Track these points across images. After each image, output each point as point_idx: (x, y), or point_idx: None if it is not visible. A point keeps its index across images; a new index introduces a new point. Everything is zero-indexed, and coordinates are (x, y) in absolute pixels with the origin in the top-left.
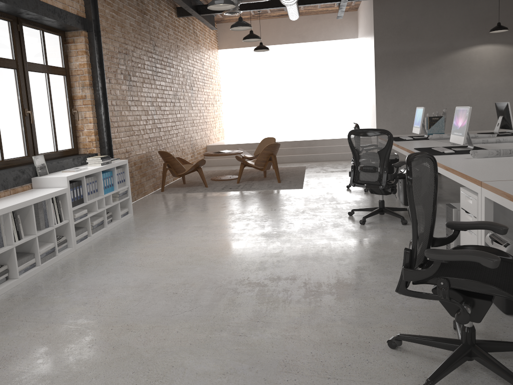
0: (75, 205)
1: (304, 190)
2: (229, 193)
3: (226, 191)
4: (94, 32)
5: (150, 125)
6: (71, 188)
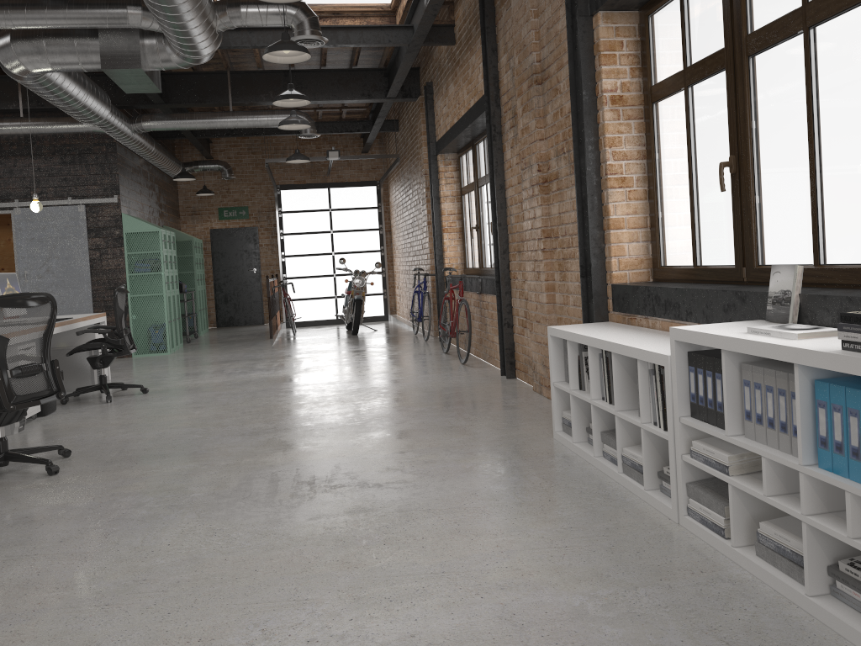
0: (709, 421)
1: None
2: None
3: None
4: None
5: None
6: (701, 369)
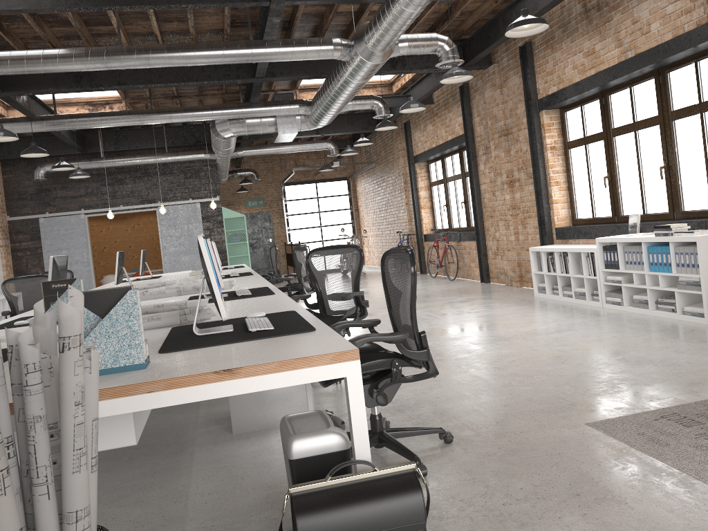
0: (612, 268)
1: (561, 415)
2: None
3: None
4: None
5: None
6: (608, 251)
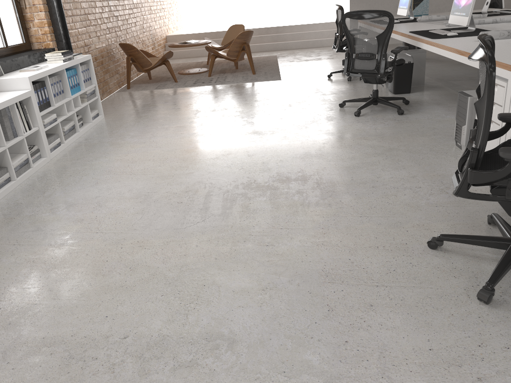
0: (42, 109)
1: (283, 82)
2: (203, 88)
3: (199, 85)
4: None
5: (106, 13)
6: (35, 91)
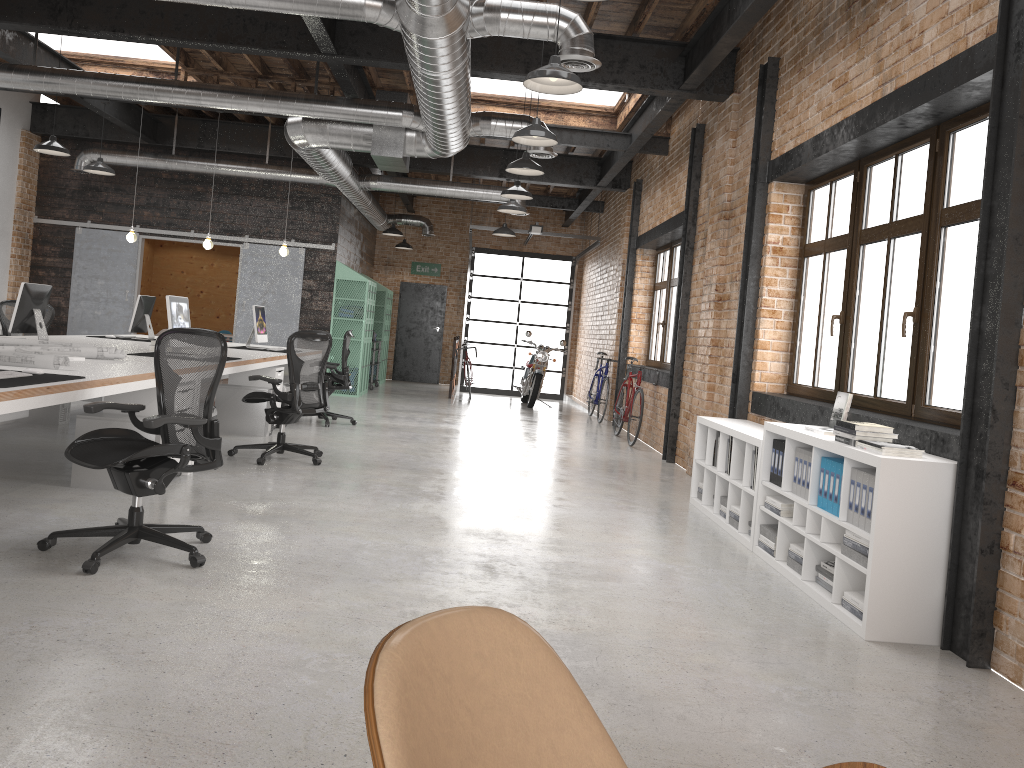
0: (777, 483)
1: None
2: None
3: None
4: (1014, 51)
5: None
6: (778, 450)
